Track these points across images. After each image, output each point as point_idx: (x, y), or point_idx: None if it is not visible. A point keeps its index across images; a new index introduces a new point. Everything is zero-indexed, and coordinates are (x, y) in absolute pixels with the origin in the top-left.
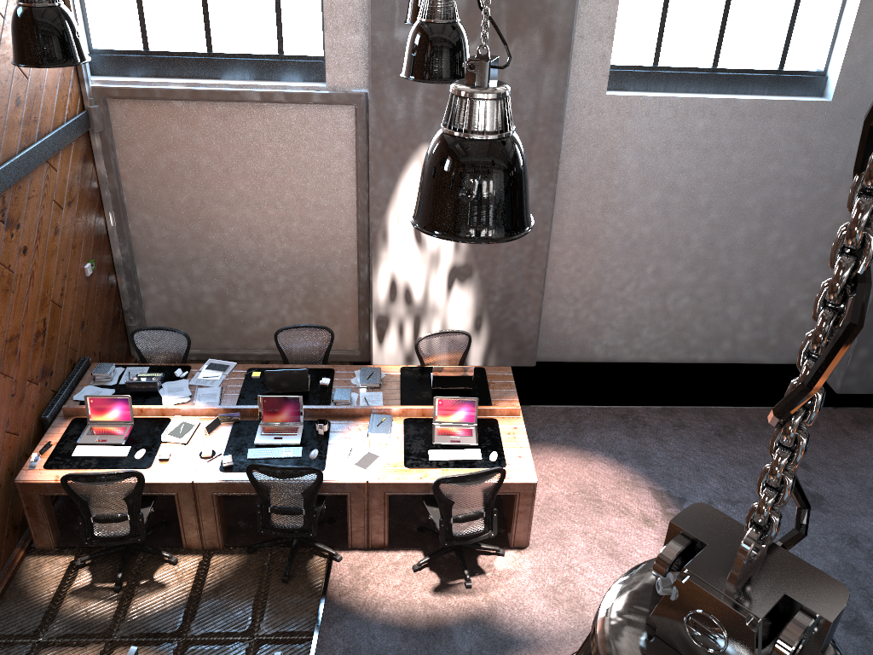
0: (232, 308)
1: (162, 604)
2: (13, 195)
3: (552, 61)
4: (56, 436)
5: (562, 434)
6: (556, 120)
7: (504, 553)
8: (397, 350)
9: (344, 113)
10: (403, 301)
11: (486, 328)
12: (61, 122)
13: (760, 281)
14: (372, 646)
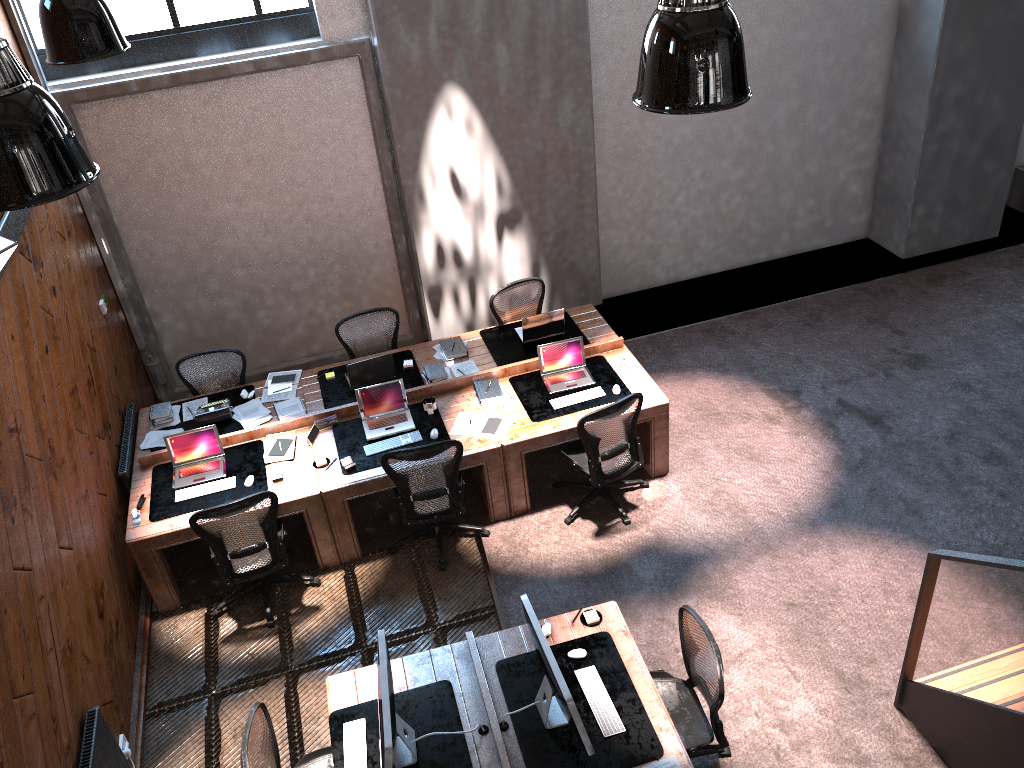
0: (262, 318)
1: (325, 624)
2: (29, 230)
3: None
4: (145, 488)
5: (656, 362)
6: (581, 28)
7: (648, 484)
8: (456, 321)
9: (348, 67)
10: (453, 265)
11: (545, 275)
12: None
13: (807, 161)
14: (559, 600)
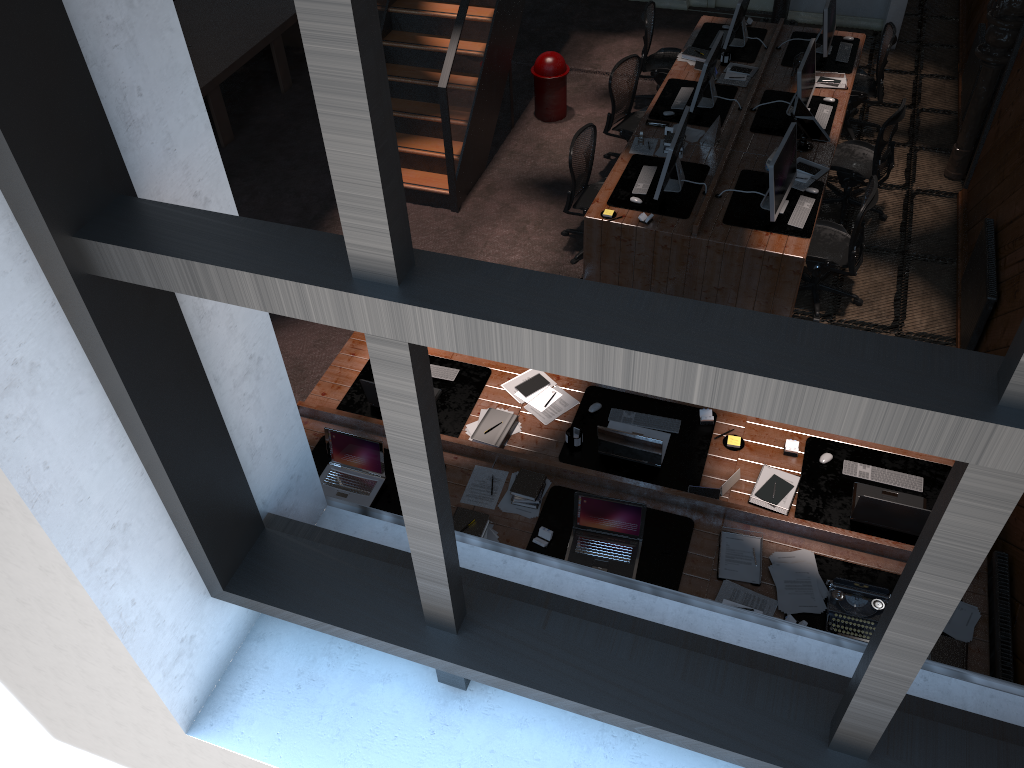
0: None
1: None
2: None
3: None
4: None
5: None
6: None
7: None
8: None
9: None
10: None
11: None
12: None
13: None
14: None
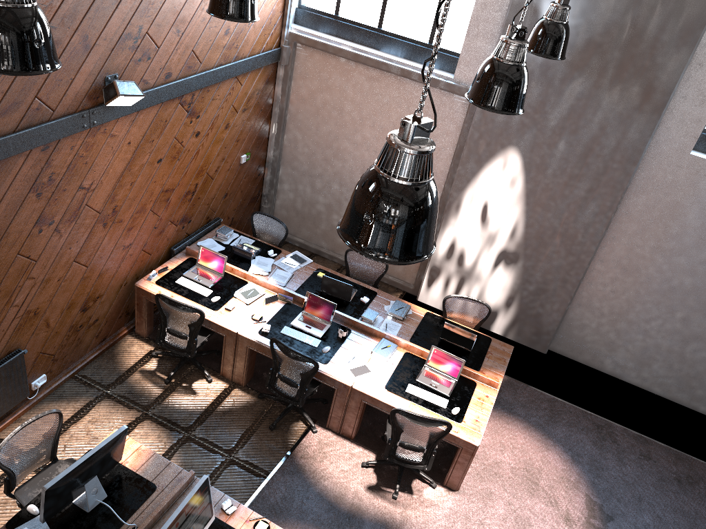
0: (334, 219)
1: (187, 405)
2: (201, 95)
3: (645, 112)
4: (174, 264)
5: (537, 417)
6: (631, 162)
7: (435, 487)
8: (439, 297)
9: (460, 102)
10: (456, 262)
11: (514, 308)
12: (257, 52)
13: None
14: (303, 504)
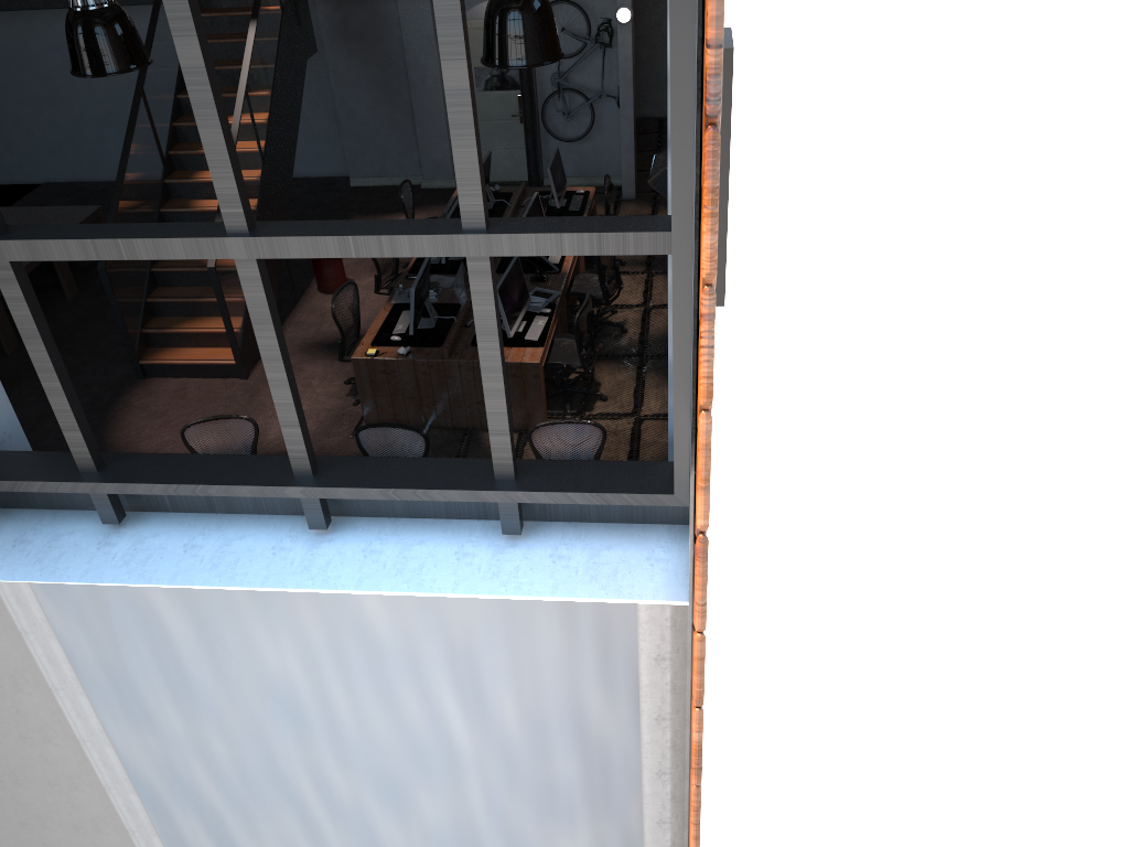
0: None
1: None
2: None
3: None
4: None
5: None
6: None
7: None
8: None
9: None
10: None
11: None
12: None
13: None
14: None
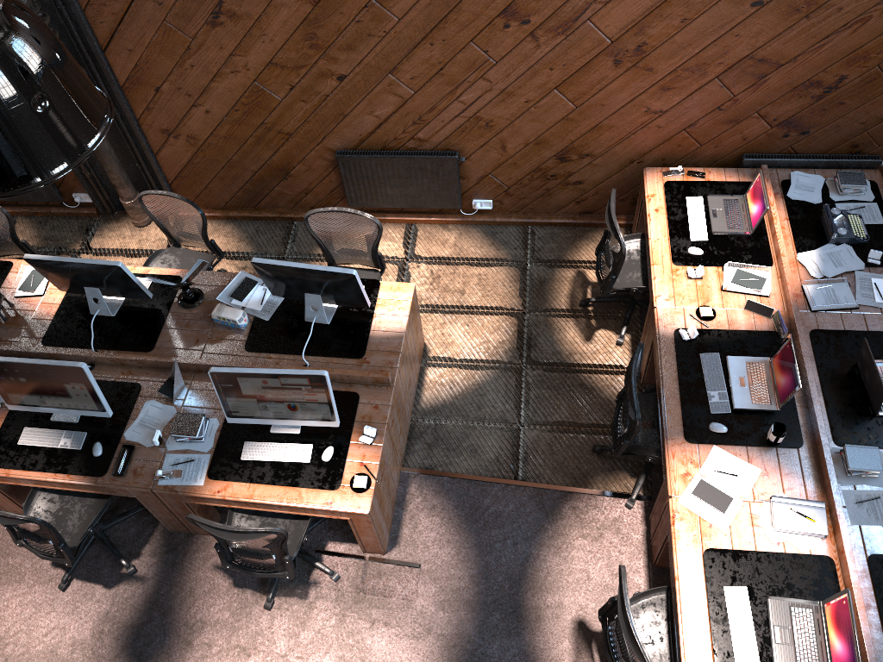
0: None
1: (564, 342)
2: None
3: None
4: (720, 177)
5: None
6: None
7: None
8: None
9: None
10: None
11: None
12: None
13: None
14: (502, 541)
